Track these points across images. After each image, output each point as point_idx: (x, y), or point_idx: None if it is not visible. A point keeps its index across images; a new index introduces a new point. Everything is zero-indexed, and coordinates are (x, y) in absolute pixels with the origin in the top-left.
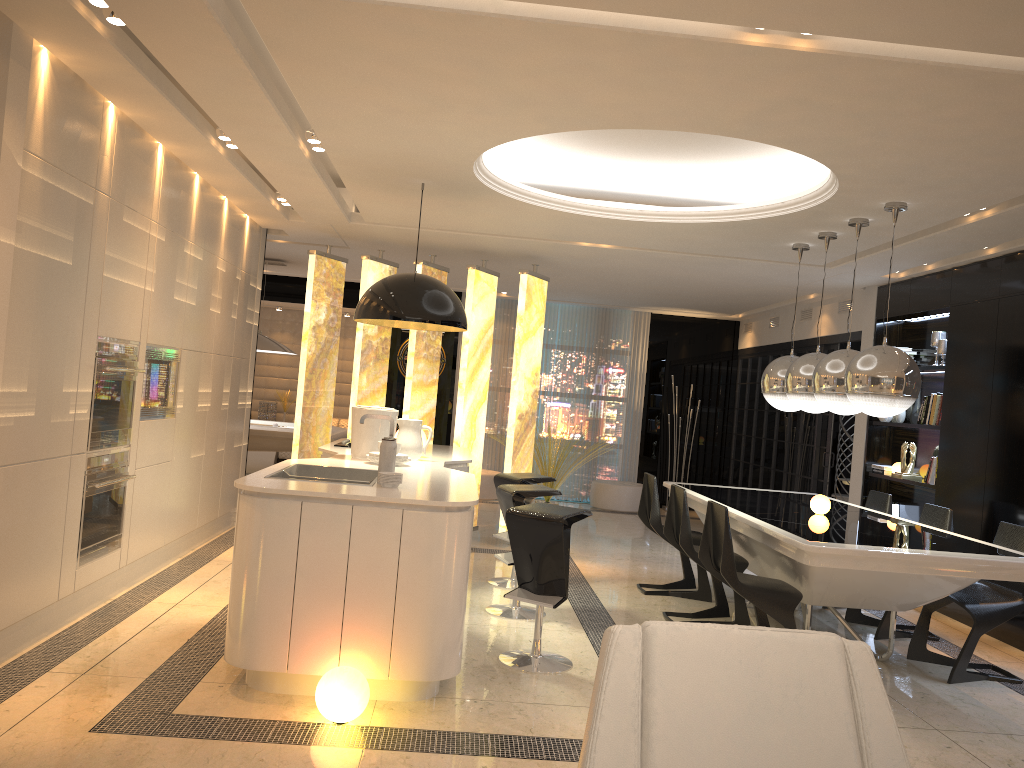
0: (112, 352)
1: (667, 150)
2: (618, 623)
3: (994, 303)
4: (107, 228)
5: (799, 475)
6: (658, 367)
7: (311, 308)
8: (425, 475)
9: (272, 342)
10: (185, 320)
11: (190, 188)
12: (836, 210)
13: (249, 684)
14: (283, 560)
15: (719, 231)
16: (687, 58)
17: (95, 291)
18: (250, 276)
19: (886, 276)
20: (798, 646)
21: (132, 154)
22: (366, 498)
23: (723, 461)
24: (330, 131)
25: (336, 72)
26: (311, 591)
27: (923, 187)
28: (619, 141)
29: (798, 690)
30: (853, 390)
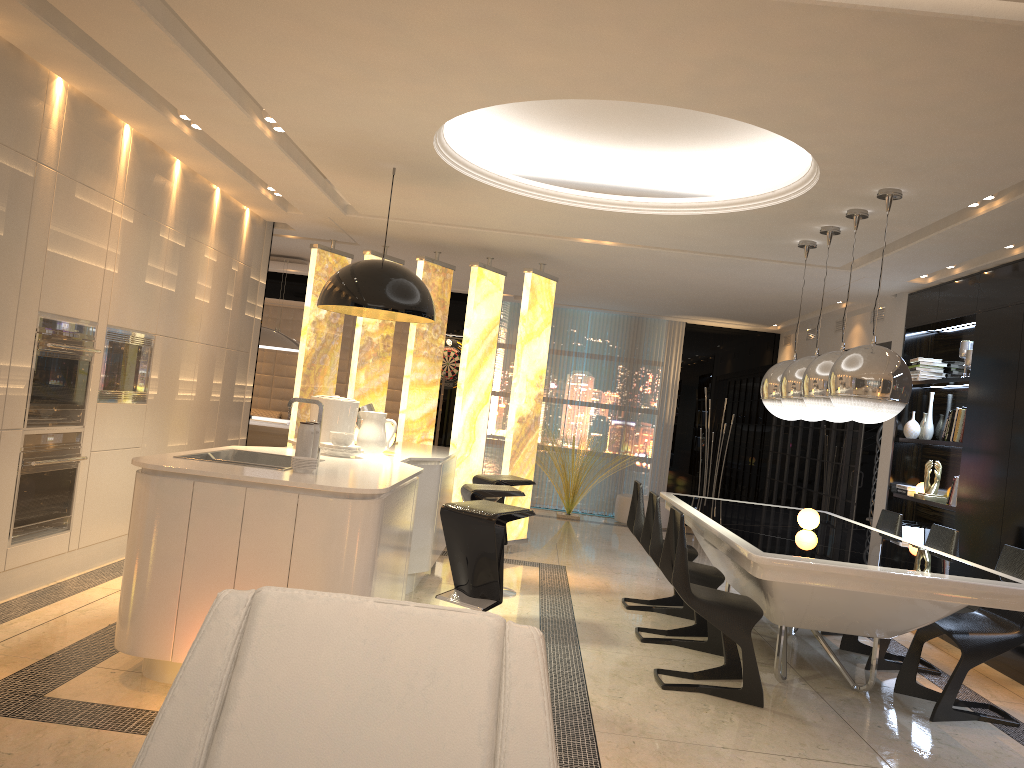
0: (59, 329)
1: (653, 136)
2: (581, 636)
3: (1020, 308)
4: (53, 203)
5: (828, 495)
6: (692, 379)
7: (311, 302)
8: (364, 466)
9: (288, 340)
10: (161, 305)
11: (168, 172)
12: (829, 199)
13: (143, 672)
14: (172, 542)
15: (716, 225)
16: (594, 7)
17: (36, 265)
18: (251, 269)
19: (913, 281)
20: (443, 627)
21: (88, 131)
22: (259, 480)
23: (758, 480)
24: (276, 106)
25: (249, 33)
26: (200, 576)
27: (912, 170)
28: (600, 126)
29: (429, 681)
30: (835, 392)
